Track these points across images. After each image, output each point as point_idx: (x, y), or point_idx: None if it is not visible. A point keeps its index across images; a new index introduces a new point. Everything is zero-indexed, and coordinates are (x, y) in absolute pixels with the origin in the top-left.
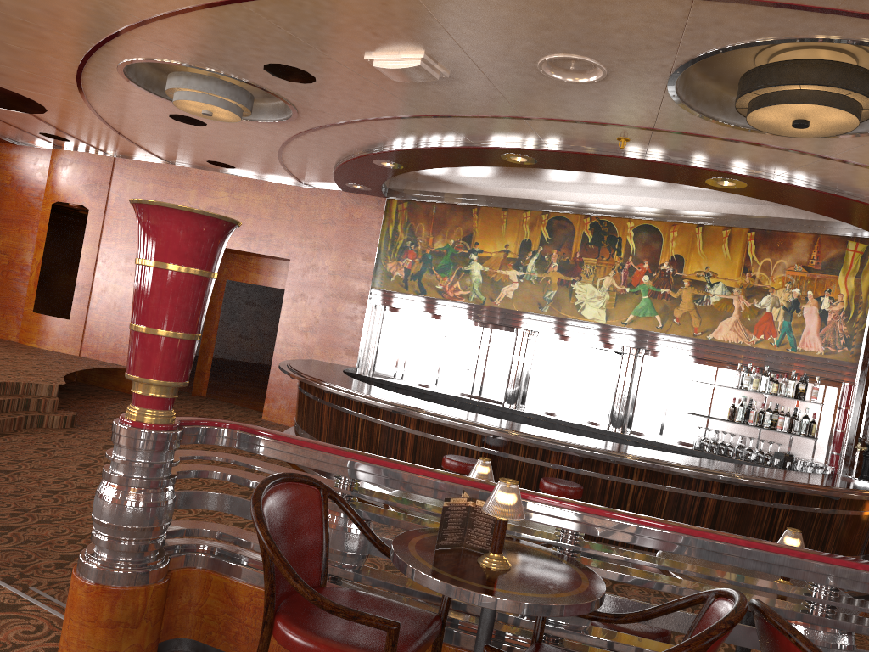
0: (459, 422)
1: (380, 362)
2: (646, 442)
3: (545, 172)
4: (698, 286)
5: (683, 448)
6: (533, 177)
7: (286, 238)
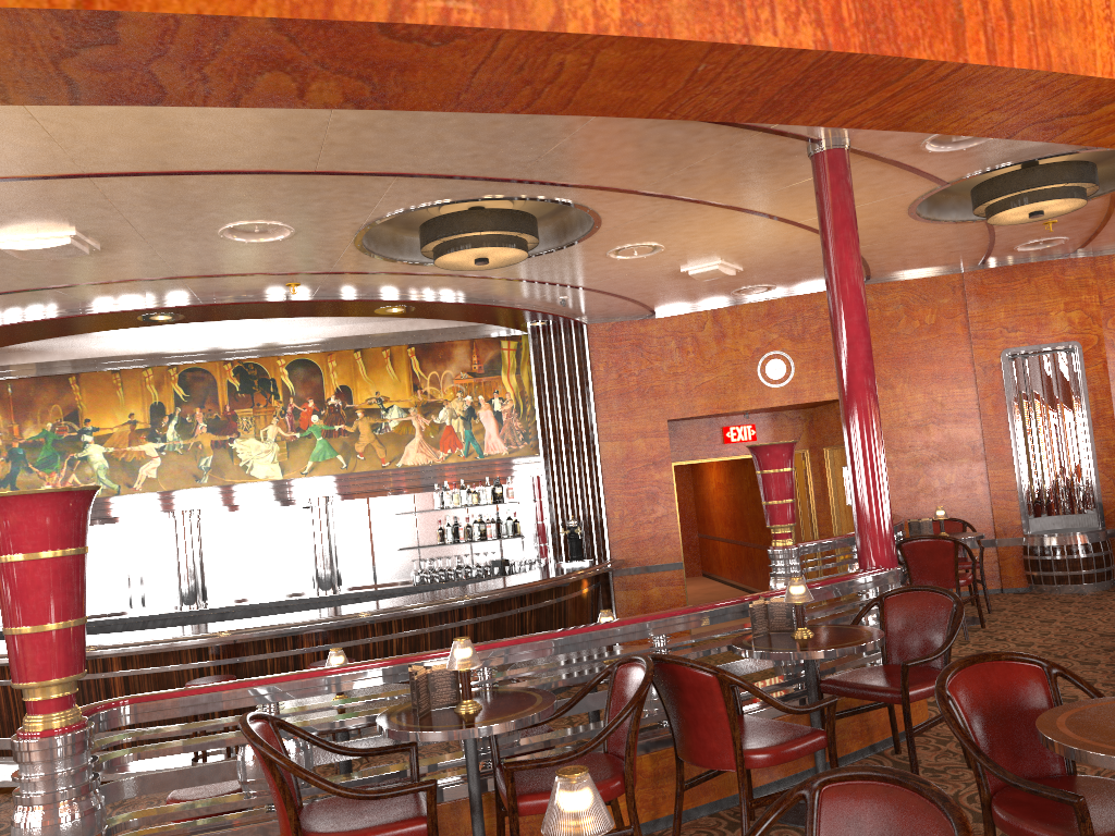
0: (188, 640)
1: None
2: (367, 594)
3: None
4: (373, 414)
5: (407, 587)
6: (154, 328)
7: None
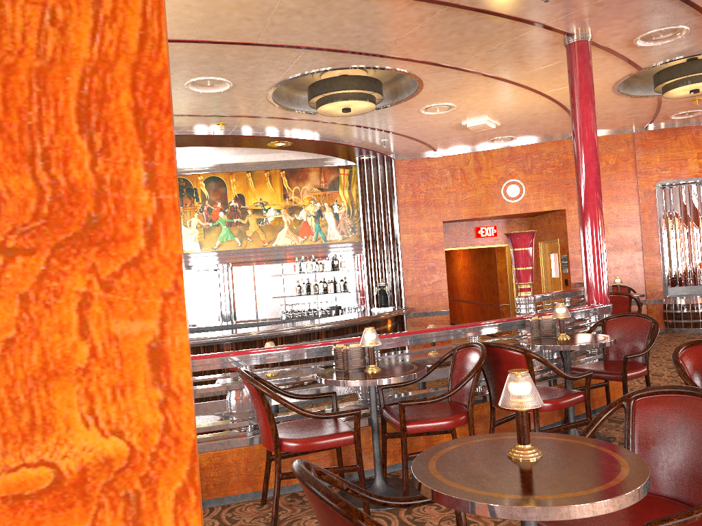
0: None
1: None
2: (253, 325)
3: None
4: (258, 213)
5: (278, 321)
6: None
7: None
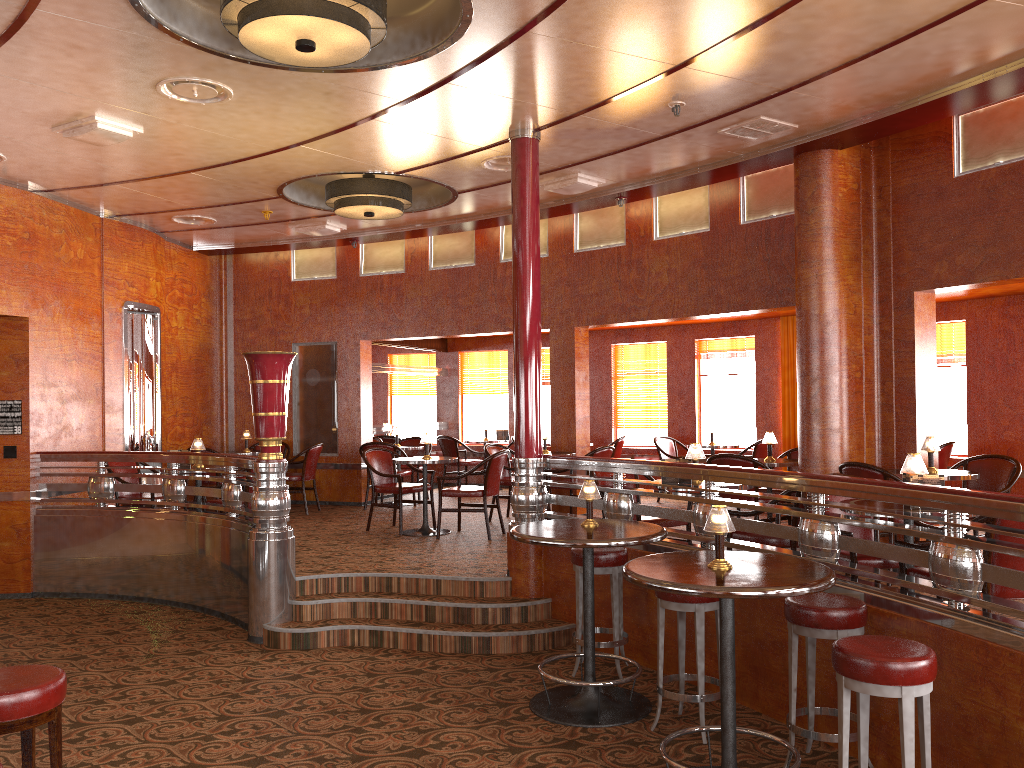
0: None
1: None
2: None
3: None
4: None
5: None
6: None
7: None
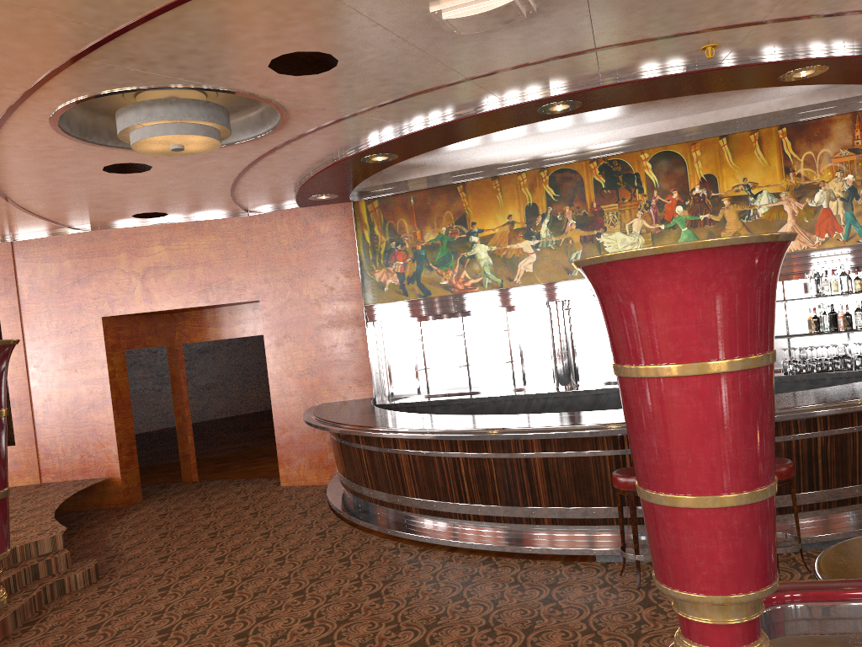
0: (608, 429)
1: (397, 384)
2: None
3: (550, 122)
4: (740, 202)
5: (781, 377)
6: (532, 131)
7: (247, 277)
